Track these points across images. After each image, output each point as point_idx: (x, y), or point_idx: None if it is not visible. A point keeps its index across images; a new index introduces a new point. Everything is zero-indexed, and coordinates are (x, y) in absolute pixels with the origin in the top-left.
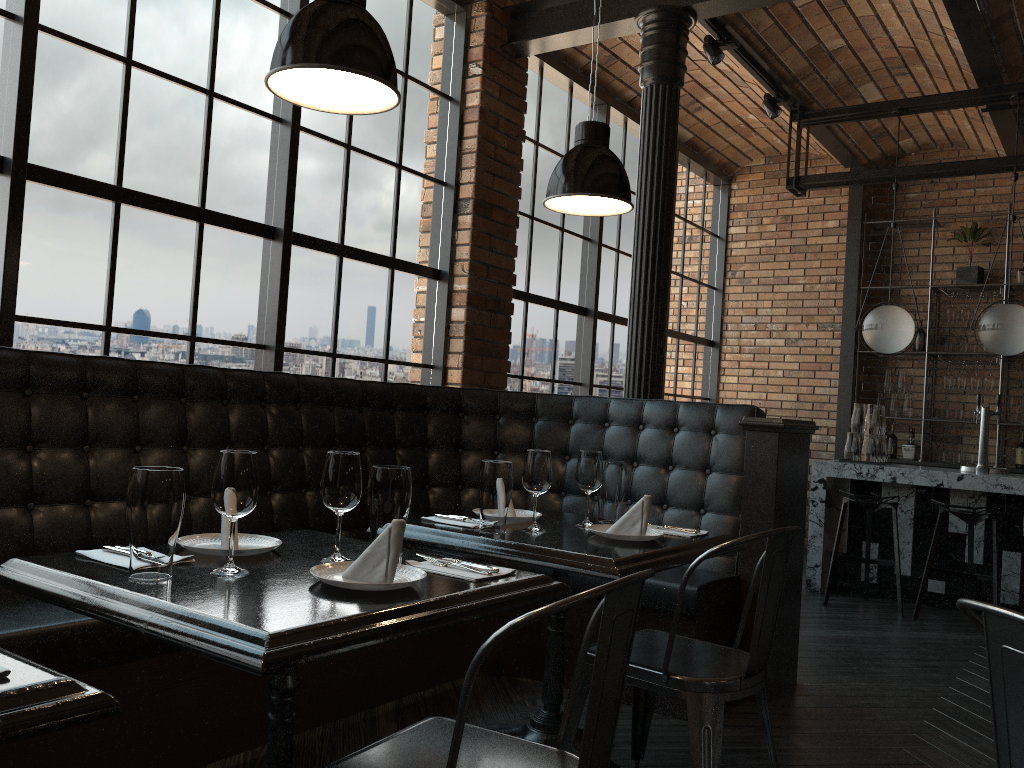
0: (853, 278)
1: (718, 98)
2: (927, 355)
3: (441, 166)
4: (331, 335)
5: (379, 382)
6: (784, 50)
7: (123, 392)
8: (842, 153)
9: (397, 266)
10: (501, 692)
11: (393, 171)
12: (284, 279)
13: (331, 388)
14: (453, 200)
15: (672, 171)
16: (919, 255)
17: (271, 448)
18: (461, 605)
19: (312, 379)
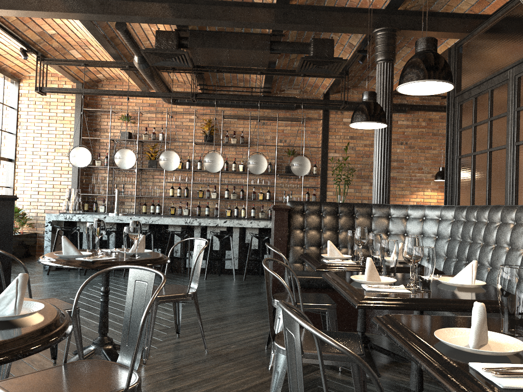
0: (78, 133)
1: (3, 43)
2: (108, 168)
3: None
4: None
5: None
6: (26, 30)
7: None
8: (70, 77)
9: None
10: None
11: None
12: None
13: None
14: None
15: None
16: (108, 125)
17: None
18: None
19: None
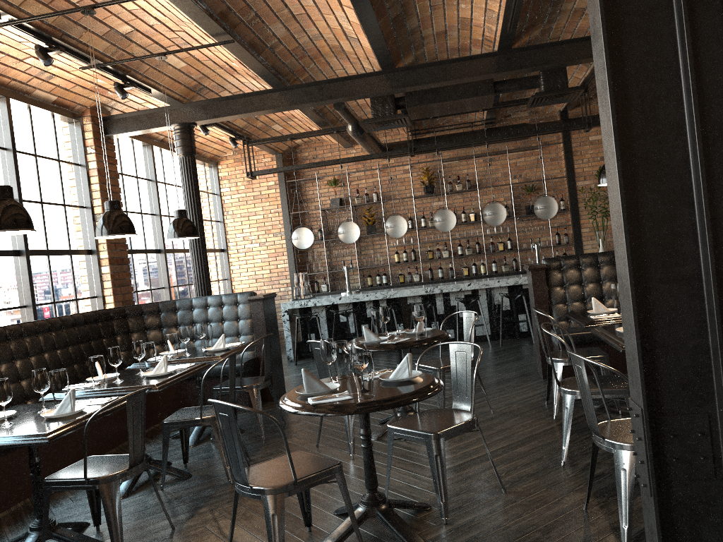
0: (286, 209)
1: None
2: (324, 242)
3: (82, 199)
4: (51, 293)
5: (89, 311)
6: (235, 120)
7: (3, 340)
8: (270, 150)
9: (73, 253)
10: None
11: (62, 208)
12: (30, 273)
13: (72, 319)
14: (92, 215)
15: (199, 193)
16: (314, 193)
17: (57, 350)
18: (188, 372)
19: (64, 317)
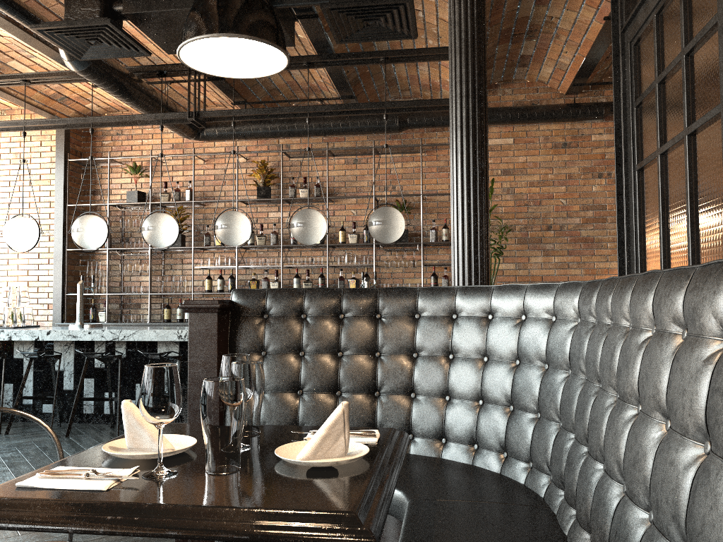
0: (61, 198)
1: None
2: (108, 250)
3: None
4: None
5: None
6: None
7: None
8: (37, 110)
9: None
10: None
11: None
12: None
13: None
14: None
15: None
16: (112, 183)
17: None
18: None
19: None
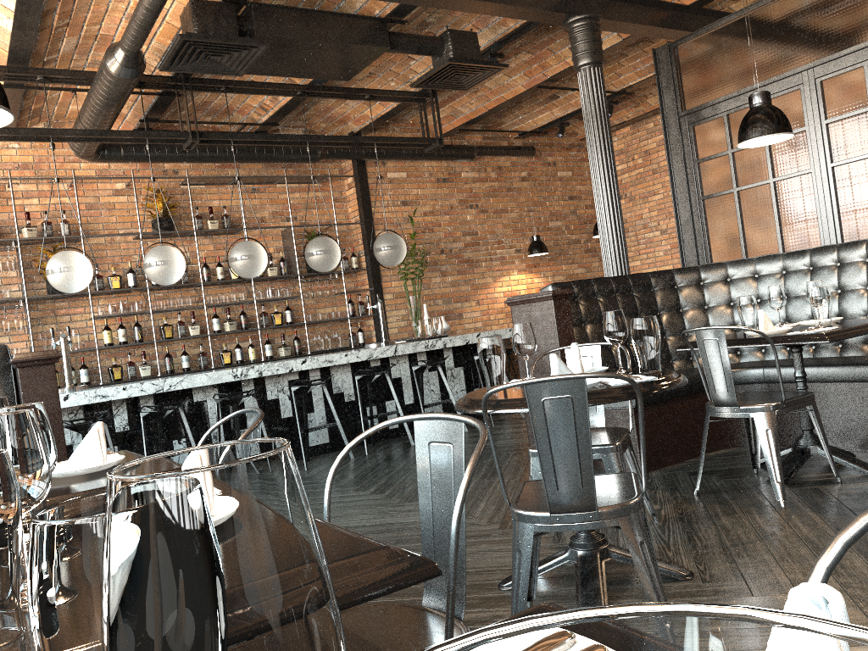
0: None
1: None
2: None
3: None
4: None
5: None
6: None
7: None
8: None
9: None
10: None
11: None
12: None
13: None
14: None
15: None
16: None
17: None
18: None
19: None
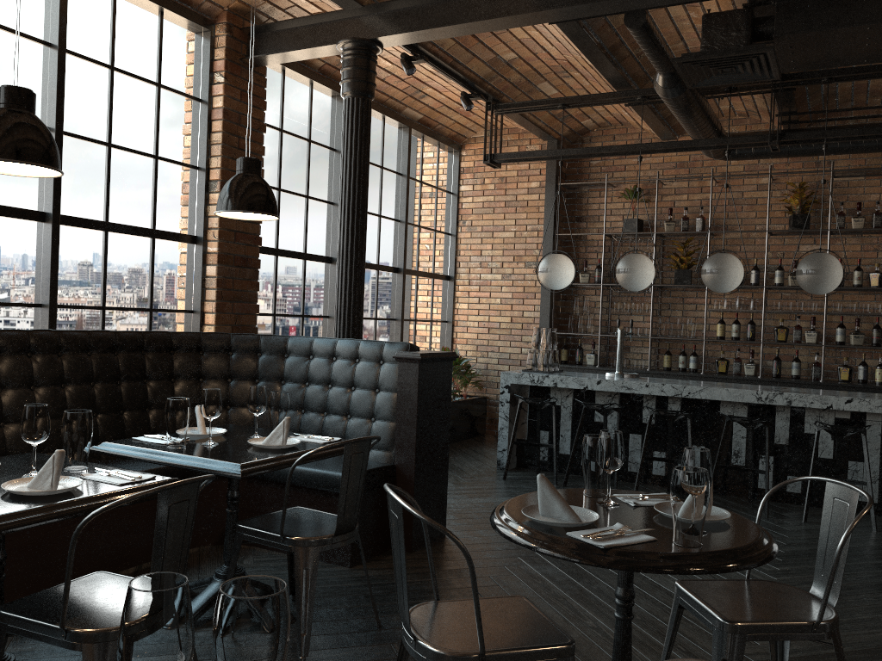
0: (550, 227)
1: (437, 89)
2: (602, 286)
3: (194, 154)
4: (101, 292)
5: (132, 331)
6: (469, 61)
7: None
8: (537, 131)
9: (157, 235)
10: (220, 556)
11: (151, 161)
12: (54, 253)
13: (89, 339)
14: (205, 181)
15: (366, 163)
16: (600, 209)
17: (37, 387)
18: (98, 501)
19: (72, 333)
